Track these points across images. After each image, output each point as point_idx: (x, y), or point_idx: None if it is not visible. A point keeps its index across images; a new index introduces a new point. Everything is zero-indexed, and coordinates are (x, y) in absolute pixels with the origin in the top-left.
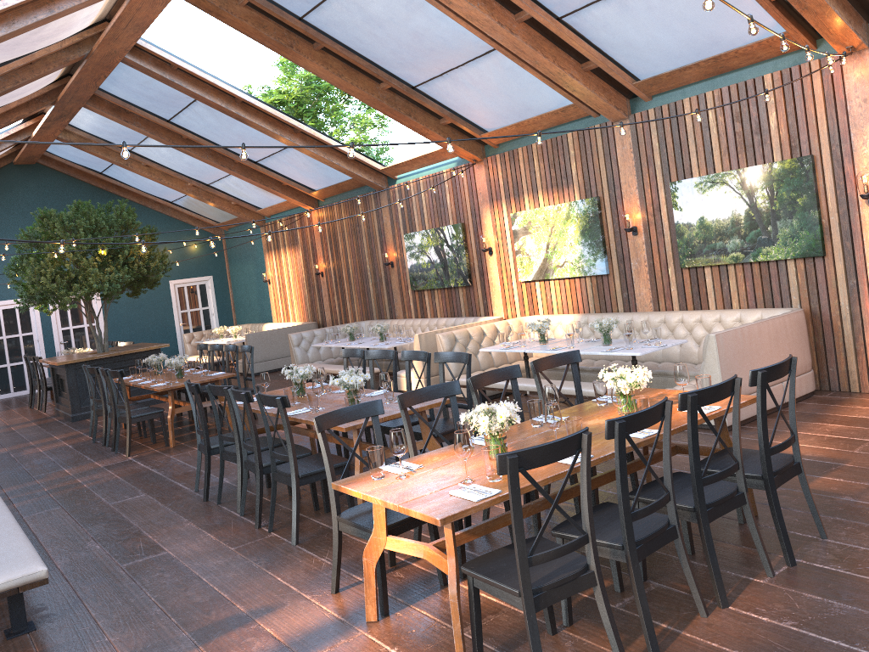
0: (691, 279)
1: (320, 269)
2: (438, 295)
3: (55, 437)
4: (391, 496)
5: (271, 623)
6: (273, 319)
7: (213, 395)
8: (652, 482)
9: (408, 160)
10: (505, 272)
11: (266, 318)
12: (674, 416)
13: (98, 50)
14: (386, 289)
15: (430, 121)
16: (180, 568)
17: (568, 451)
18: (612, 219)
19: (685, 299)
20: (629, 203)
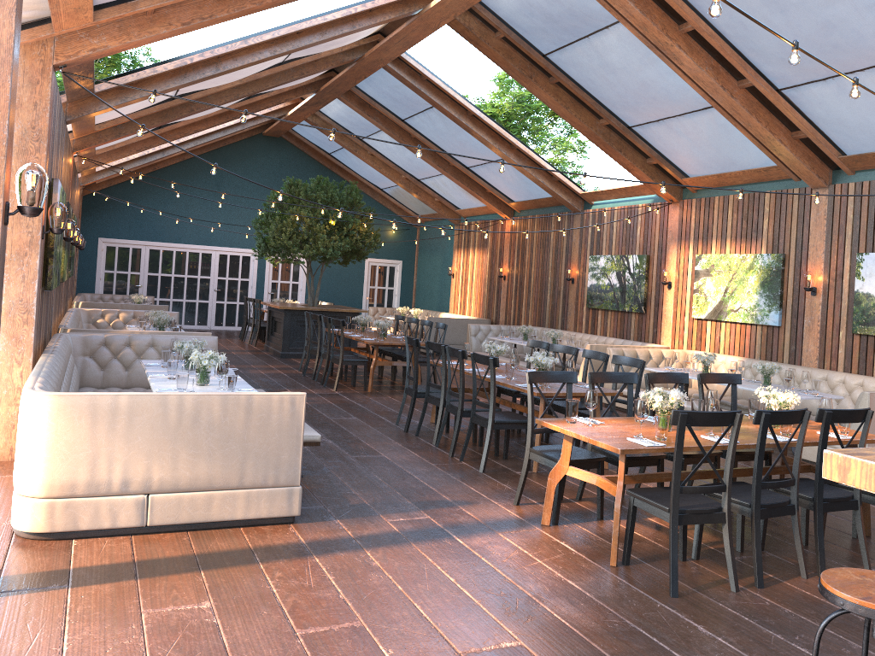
0: (860, 345)
1: (503, 273)
2: (610, 316)
3: (270, 366)
4: (582, 432)
5: (470, 510)
6: (450, 310)
7: (405, 358)
8: (782, 479)
9: (608, 190)
10: (679, 307)
11: (442, 308)
12: (812, 435)
13: (368, 56)
14: (562, 302)
15: (637, 159)
16: (396, 467)
17: (723, 421)
18: (793, 277)
19: (850, 362)
20: (813, 265)
